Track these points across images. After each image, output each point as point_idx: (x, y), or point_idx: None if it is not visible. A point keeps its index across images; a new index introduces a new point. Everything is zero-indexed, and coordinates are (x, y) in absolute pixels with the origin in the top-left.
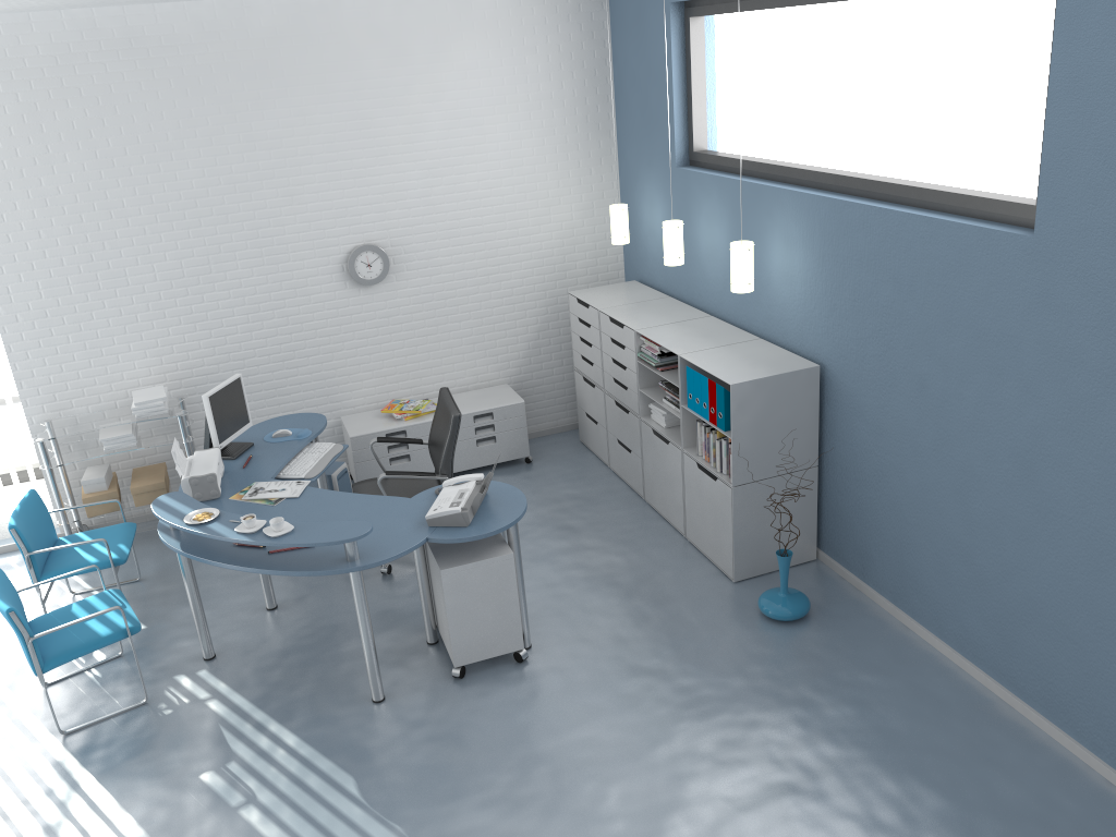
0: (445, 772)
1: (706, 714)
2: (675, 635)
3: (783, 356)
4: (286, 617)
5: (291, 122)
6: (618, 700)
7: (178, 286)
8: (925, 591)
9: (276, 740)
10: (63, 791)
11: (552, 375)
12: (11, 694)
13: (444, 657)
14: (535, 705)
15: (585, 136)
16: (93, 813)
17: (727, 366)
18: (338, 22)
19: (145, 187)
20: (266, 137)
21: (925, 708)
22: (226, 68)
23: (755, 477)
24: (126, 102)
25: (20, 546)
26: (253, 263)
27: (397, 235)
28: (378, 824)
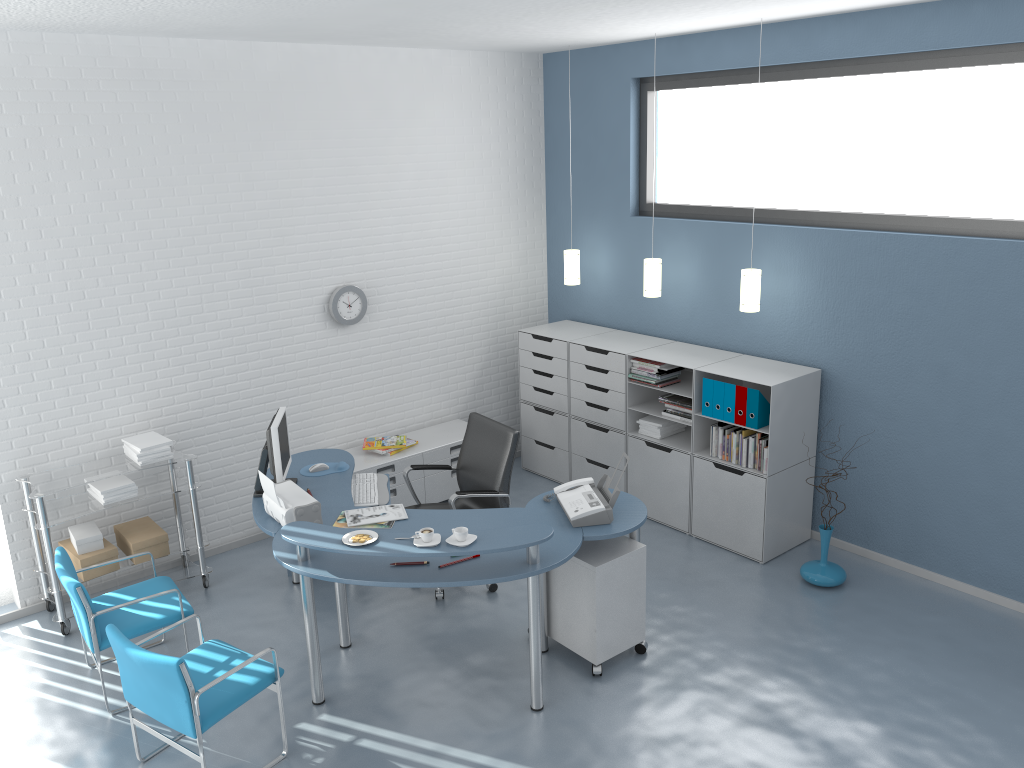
0: (661, 756)
1: (838, 667)
2: (754, 611)
3: (782, 365)
4: (369, 651)
5: (287, 164)
6: (756, 669)
7: (169, 325)
8: (944, 543)
9: (466, 763)
10: None
11: (491, 409)
12: None
13: (566, 661)
14: (689, 686)
15: (523, 192)
16: None
17: (748, 374)
18: (333, 73)
19: (145, 222)
20: (264, 178)
21: (993, 634)
22: (232, 107)
23: (781, 468)
24: (134, 134)
25: (84, 607)
26: (243, 302)
27: (372, 277)
28: None
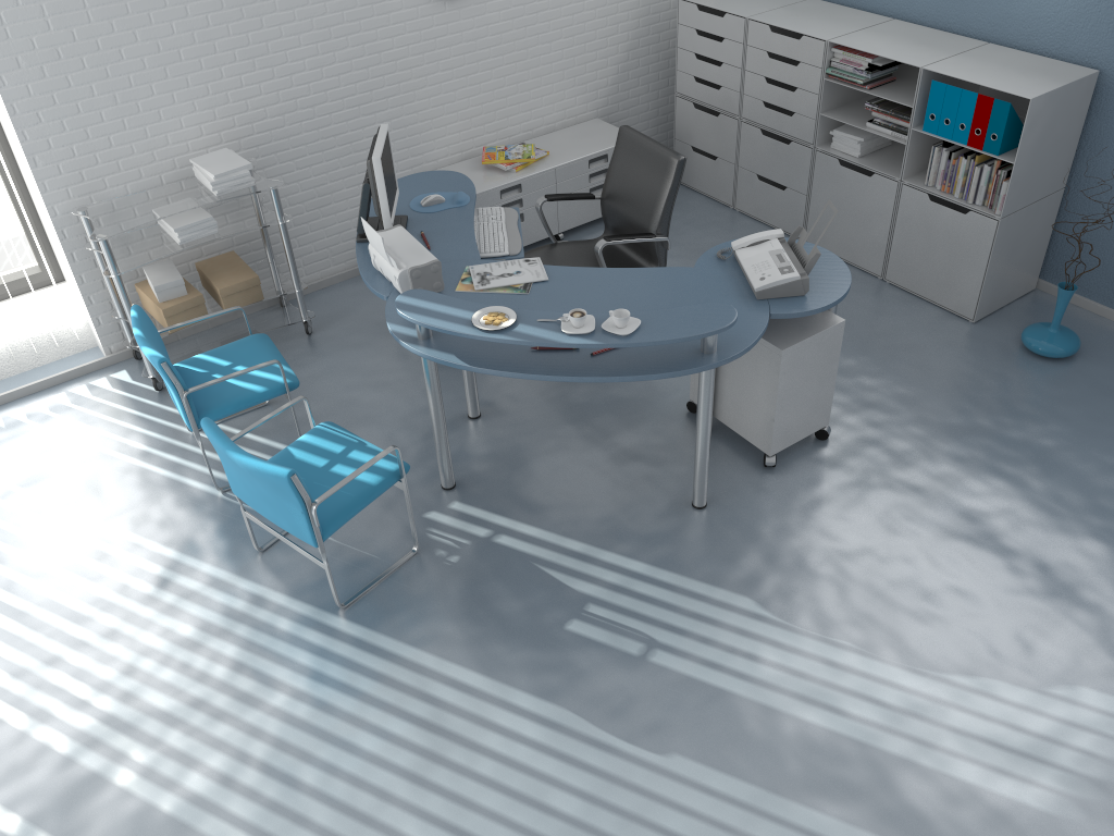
0: (845, 573)
1: (1062, 467)
2: (961, 388)
3: (1044, 63)
4: (502, 425)
5: None
6: (961, 465)
7: (229, 5)
8: None
9: (620, 571)
10: (406, 677)
11: (637, 105)
12: (222, 570)
13: (732, 446)
14: (879, 485)
15: None
16: (469, 696)
17: (998, 78)
18: None
19: None
20: None
21: None
22: None
23: (1019, 206)
24: None
25: (173, 384)
26: None
27: None
28: (823, 644)
